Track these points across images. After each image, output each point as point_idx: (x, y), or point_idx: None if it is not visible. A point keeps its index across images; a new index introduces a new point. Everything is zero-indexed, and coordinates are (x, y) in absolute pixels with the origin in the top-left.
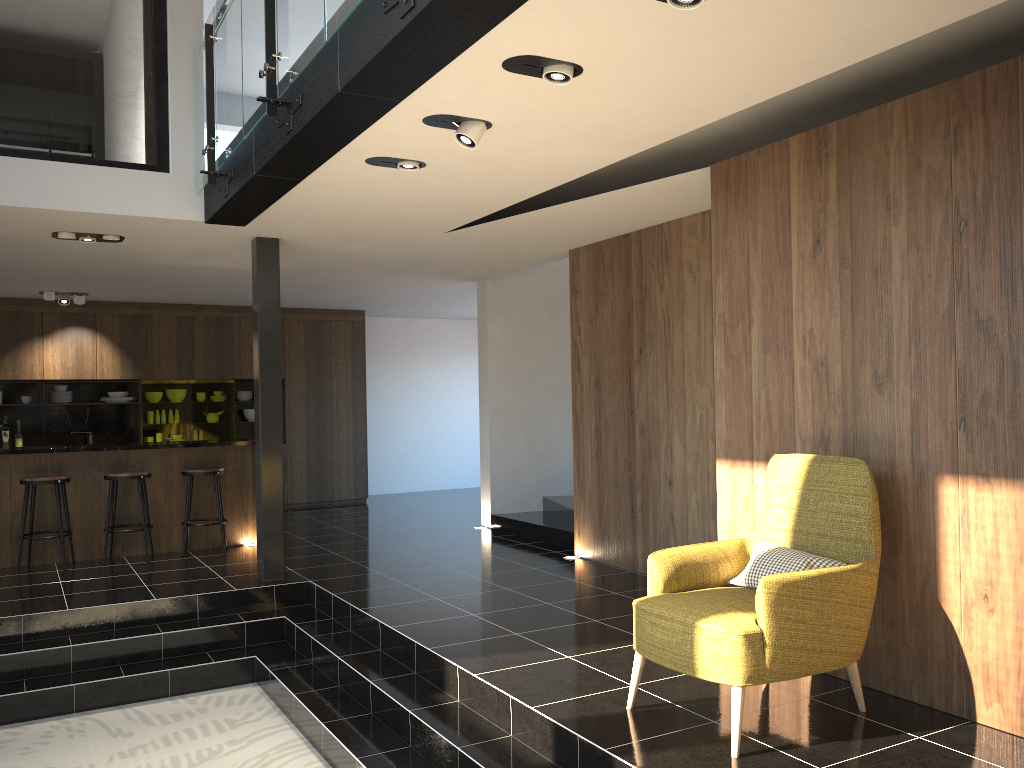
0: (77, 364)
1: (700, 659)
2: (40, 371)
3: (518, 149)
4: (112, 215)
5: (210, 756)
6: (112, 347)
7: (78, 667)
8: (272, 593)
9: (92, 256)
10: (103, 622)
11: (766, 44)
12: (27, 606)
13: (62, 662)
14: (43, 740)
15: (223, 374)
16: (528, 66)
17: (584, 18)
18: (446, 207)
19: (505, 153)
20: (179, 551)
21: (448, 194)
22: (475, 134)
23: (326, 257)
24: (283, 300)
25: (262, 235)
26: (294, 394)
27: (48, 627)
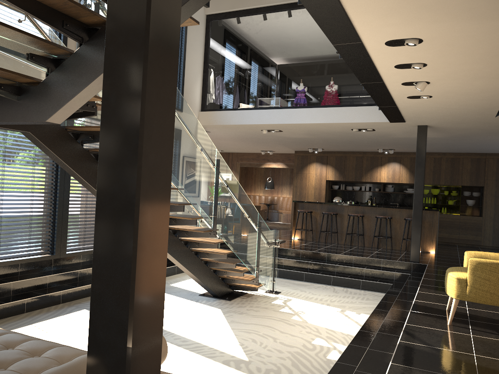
0: (392, 176)
1: (447, 286)
2: (379, 179)
3: (456, 86)
4: (359, 122)
5: (349, 302)
6: (406, 170)
7: (337, 272)
8: (410, 265)
9: (374, 136)
10: (349, 261)
11: (477, 43)
12: (331, 251)
13: (332, 269)
14: (316, 287)
15: (453, 183)
16: (404, 66)
17: (395, 54)
18: (472, 108)
19: (454, 88)
20: (403, 250)
21: (462, 103)
22: (420, 86)
23: (461, 130)
24: (479, 149)
25: (418, 124)
26: (488, 194)
27: (333, 258)
